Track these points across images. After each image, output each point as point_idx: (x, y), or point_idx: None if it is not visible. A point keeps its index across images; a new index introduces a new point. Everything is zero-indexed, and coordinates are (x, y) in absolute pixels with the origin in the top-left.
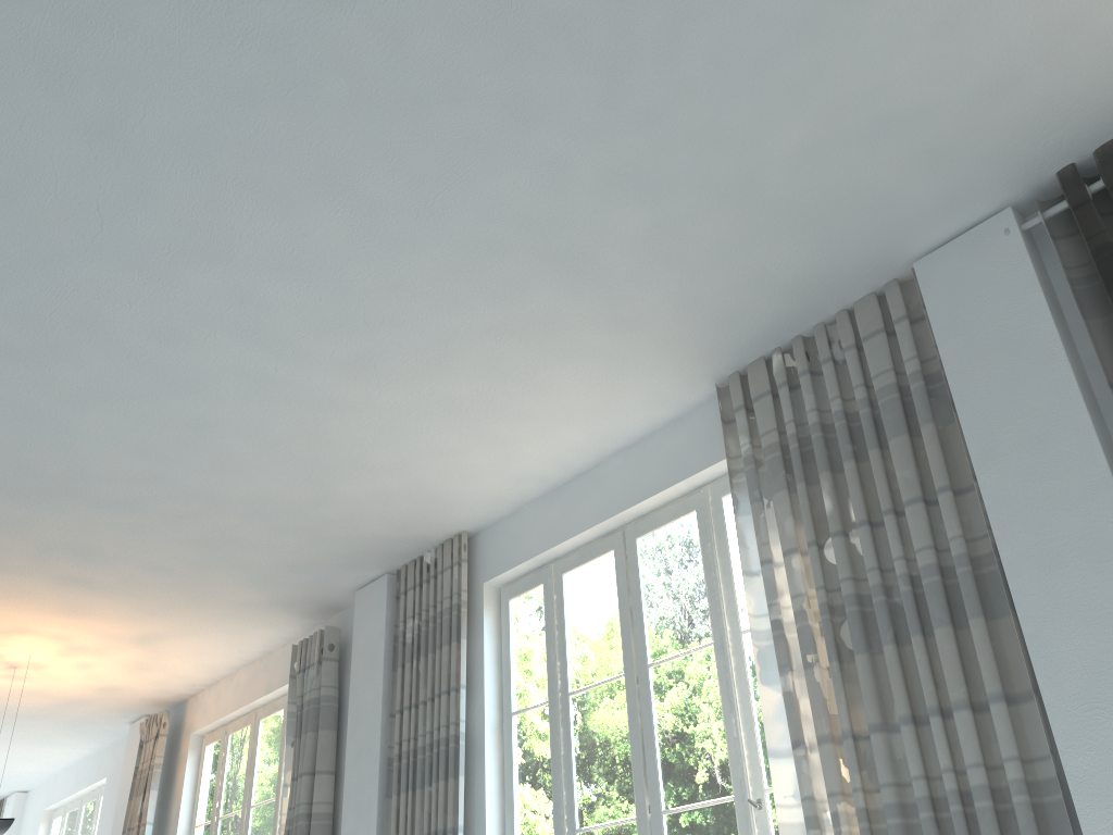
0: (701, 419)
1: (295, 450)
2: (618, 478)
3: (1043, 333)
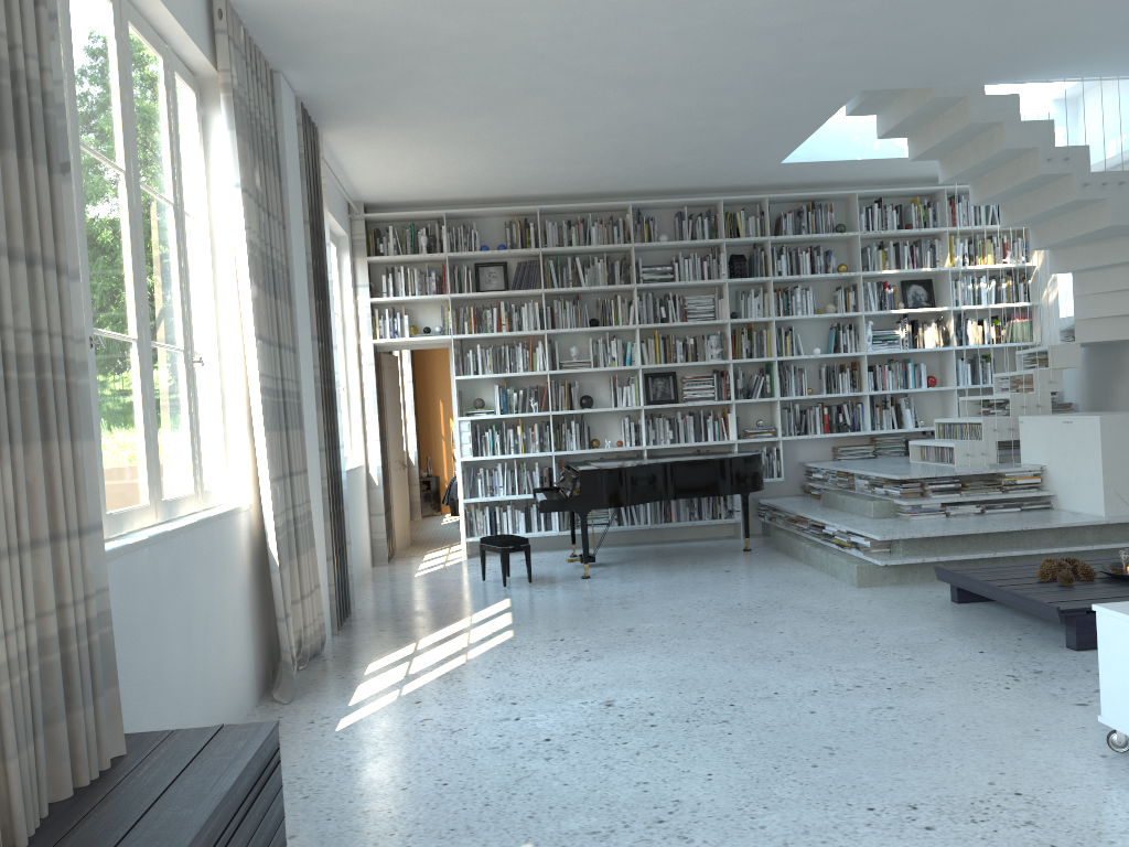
0: None
1: None
2: None
3: (299, 179)
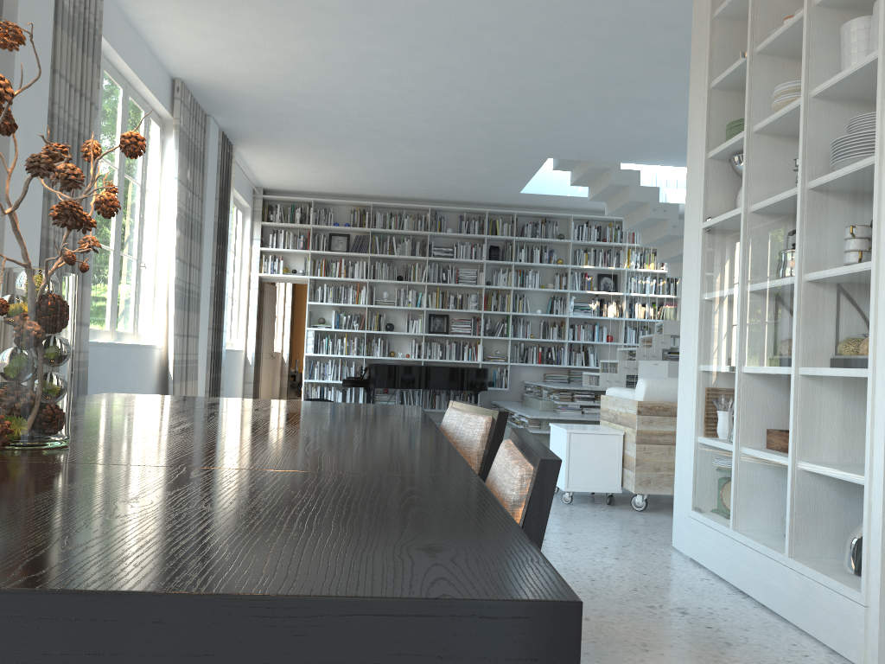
0: (165, 79)
1: (299, 7)
2: (145, 62)
3: (215, 174)
